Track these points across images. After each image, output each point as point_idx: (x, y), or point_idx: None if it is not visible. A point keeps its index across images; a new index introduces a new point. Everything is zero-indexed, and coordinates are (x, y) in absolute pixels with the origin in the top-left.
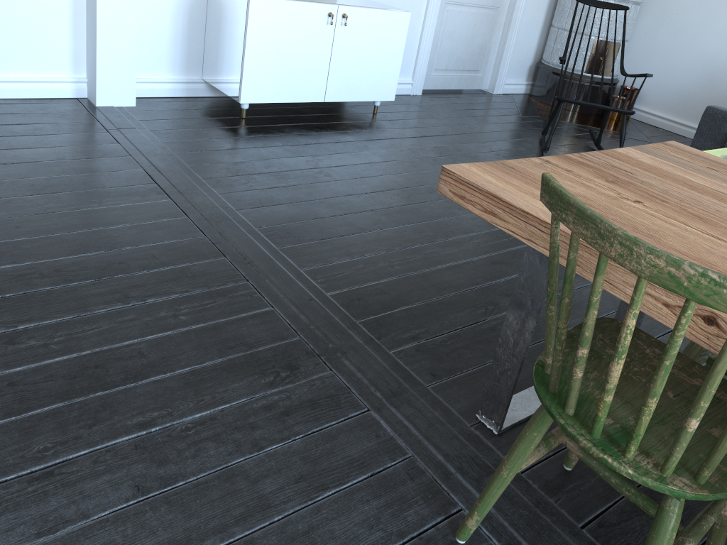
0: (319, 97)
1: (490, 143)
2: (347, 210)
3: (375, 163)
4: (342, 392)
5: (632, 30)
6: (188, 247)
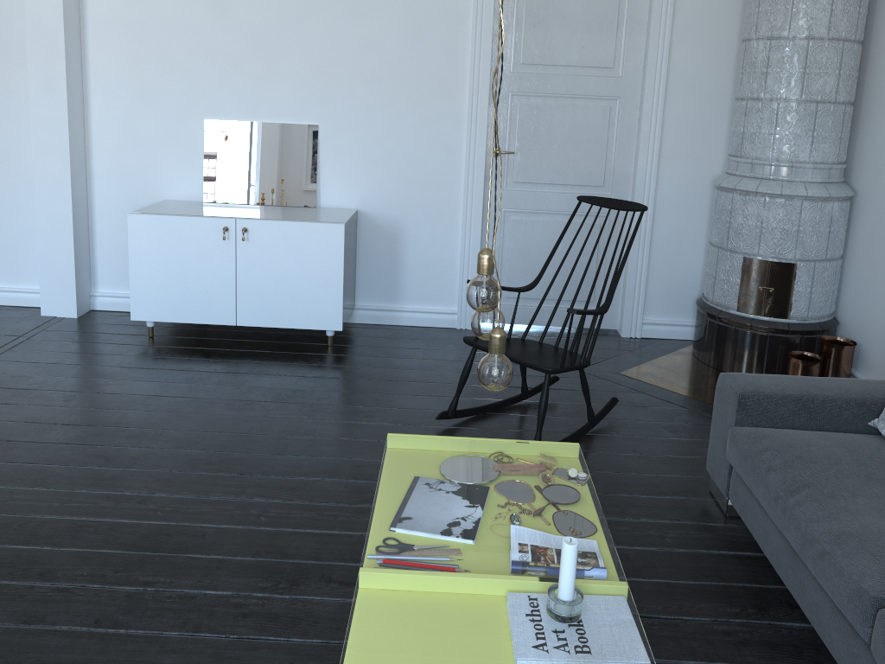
0: (228, 319)
1: (402, 397)
2: None
3: (159, 396)
4: None
5: (852, 243)
6: None
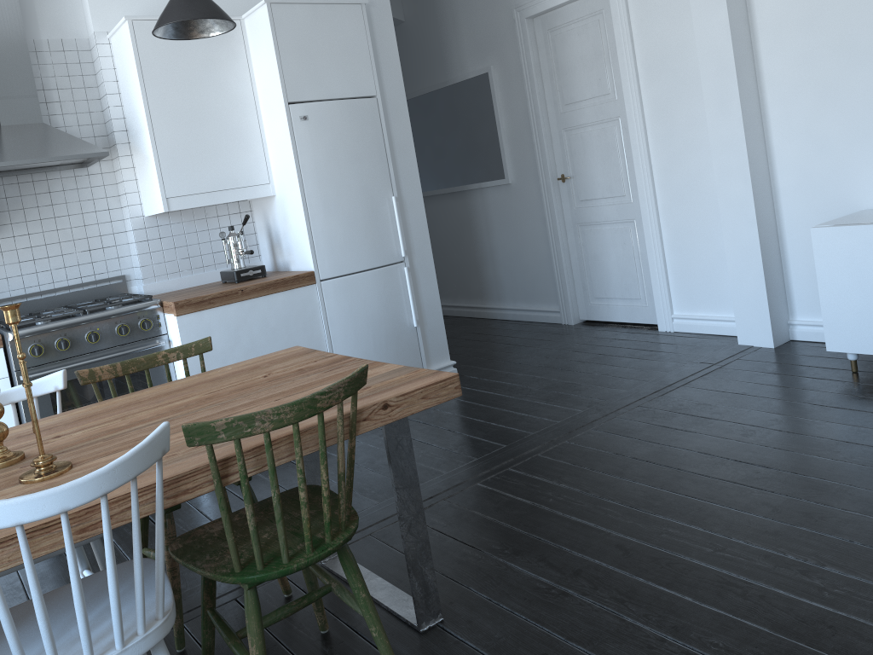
0: None
1: None
2: (658, 460)
3: (851, 444)
4: (357, 509)
5: None
6: (509, 434)
